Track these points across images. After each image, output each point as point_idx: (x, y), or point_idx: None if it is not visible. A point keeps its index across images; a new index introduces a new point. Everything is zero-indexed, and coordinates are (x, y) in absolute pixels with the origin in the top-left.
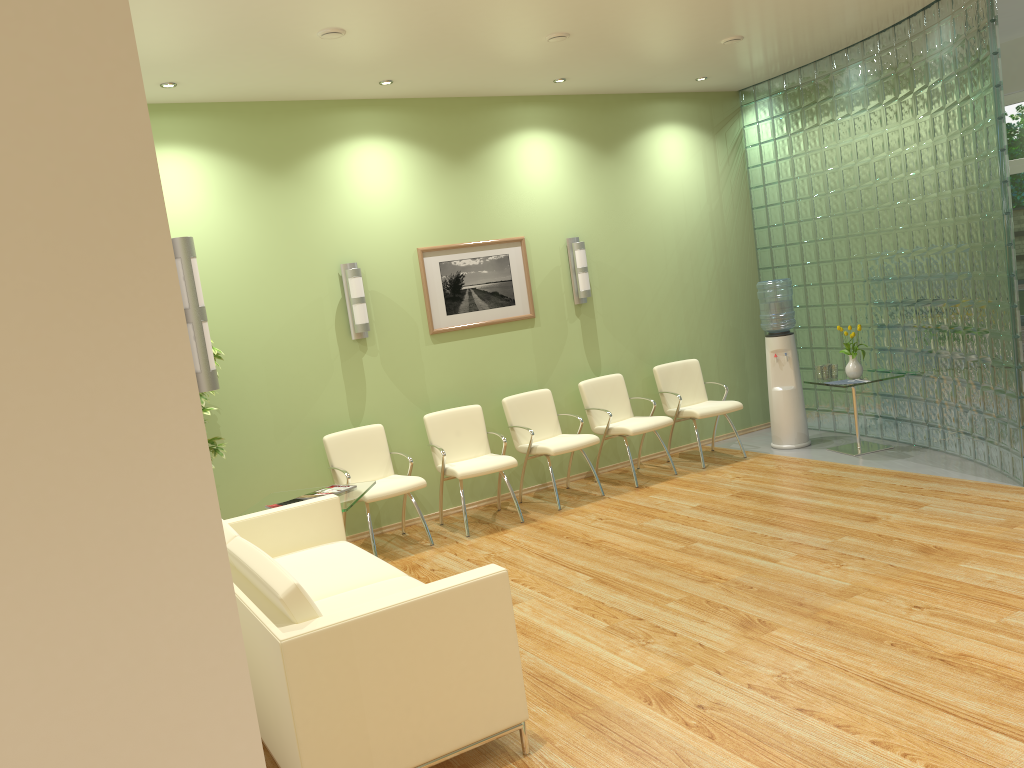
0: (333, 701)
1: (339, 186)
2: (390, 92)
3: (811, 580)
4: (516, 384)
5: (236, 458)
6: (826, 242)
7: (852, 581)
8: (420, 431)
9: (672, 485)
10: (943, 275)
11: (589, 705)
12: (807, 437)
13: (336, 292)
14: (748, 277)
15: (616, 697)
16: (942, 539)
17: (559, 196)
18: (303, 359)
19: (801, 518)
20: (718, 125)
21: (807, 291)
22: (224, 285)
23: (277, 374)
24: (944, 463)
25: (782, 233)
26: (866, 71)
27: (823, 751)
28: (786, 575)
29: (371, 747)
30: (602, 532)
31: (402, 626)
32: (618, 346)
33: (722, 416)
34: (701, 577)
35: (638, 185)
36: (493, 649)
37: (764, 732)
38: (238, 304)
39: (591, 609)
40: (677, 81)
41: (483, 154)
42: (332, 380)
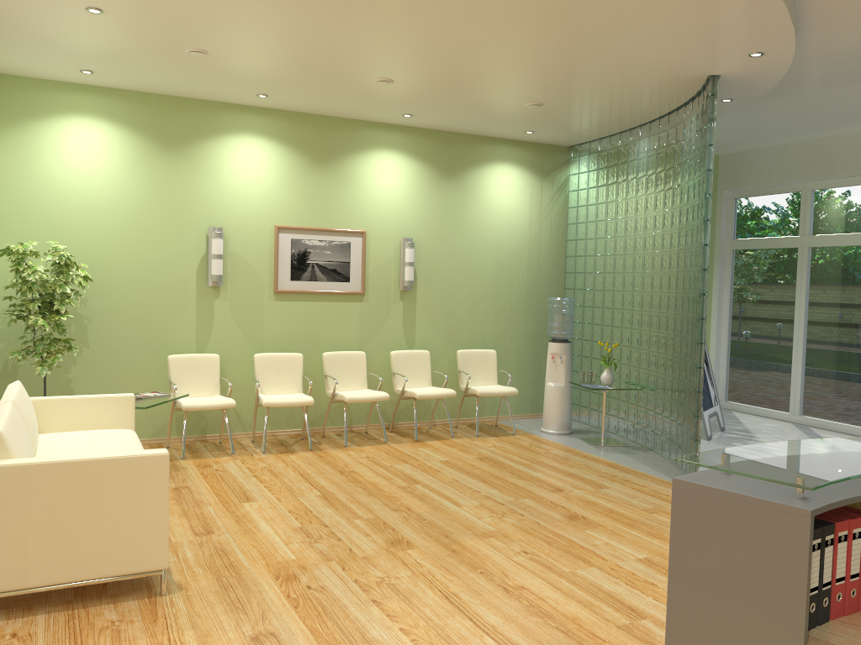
0: (4, 520)
1: (219, 168)
2: (270, 103)
3: (471, 522)
4: (340, 344)
5: (97, 360)
6: (610, 275)
7: (499, 528)
8: (252, 366)
9: (442, 443)
10: (674, 313)
11: (235, 573)
12: (569, 427)
13: (202, 247)
14: (555, 294)
15: (258, 571)
16: (593, 512)
17: (401, 204)
18: (165, 294)
19: (509, 481)
20: (547, 170)
21: (594, 312)
22: (112, 227)
23: (142, 302)
24: (652, 462)
25: (583, 263)
26: (649, 145)
27: (361, 628)
28: (457, 516)
29: (29, 560)
30: (359, 466)
31: (72, 477)
32: (432, 329)
33: (514, 400)
34: (397, 507)
35: (470, 206)
36: (146, 509)
37: (335, 610)
38: (121, 243)
39: (299, 514)
40: (510, 131)
41: (343, 162)
42: (186, 314)
